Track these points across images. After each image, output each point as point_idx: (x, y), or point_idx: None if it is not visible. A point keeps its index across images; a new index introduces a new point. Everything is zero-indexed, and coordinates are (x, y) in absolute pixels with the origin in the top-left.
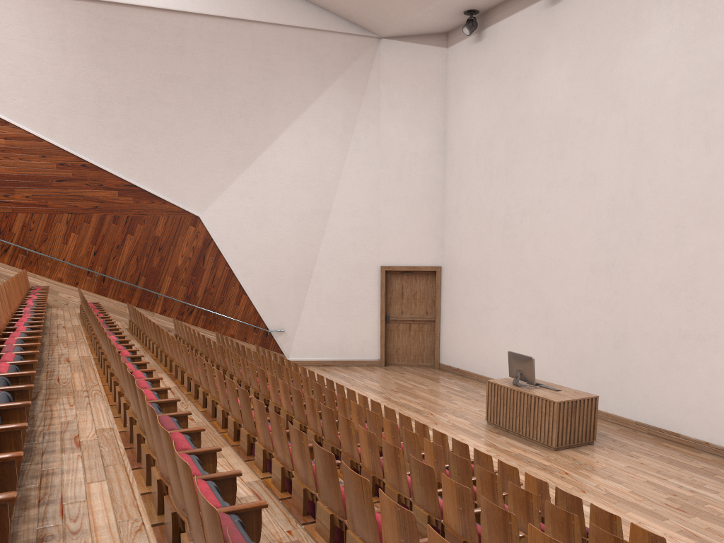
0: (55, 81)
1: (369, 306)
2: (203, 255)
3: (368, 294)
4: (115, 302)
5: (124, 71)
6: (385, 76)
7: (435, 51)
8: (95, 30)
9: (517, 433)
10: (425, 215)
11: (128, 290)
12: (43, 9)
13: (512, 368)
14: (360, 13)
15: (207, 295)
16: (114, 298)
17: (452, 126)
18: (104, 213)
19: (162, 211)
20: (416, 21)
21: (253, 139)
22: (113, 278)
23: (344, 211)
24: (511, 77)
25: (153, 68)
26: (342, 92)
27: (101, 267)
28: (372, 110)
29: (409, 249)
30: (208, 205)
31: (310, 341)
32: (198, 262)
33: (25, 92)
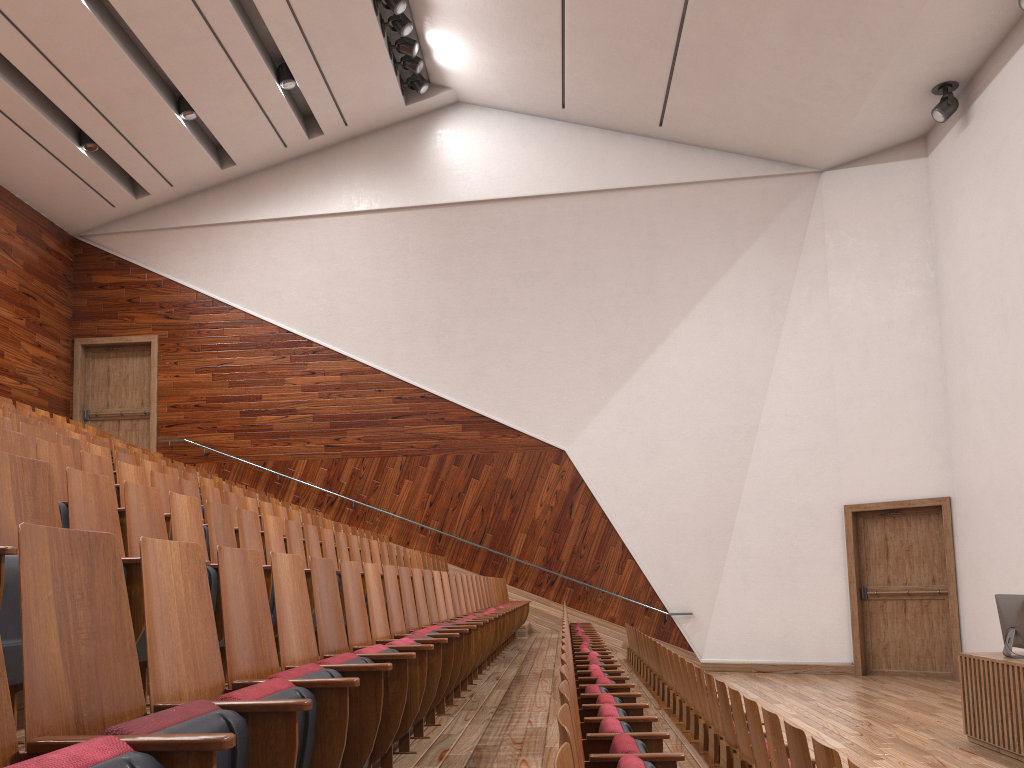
0: (395, 303)
1: (829, 572)
2: (570, 503)
3: (825, 552)
4: (452, 568)
5: (470, 279)
6: (832, 221)
7: (907, 166)
8: (438, 237)
9: (1012, 751)
10: (913, 416)
11: (469, 552)
12: (385, 226)
13: (1003, 626)
14: (777, 142)
15: (575, 559)
16: (452, 562)
17: (944, 267)
18: (444, 452)
19: (516, 445)
20: (862, 128)
21: (636, 339)
22: (450, 535)
23: (779, 425)
24: (1015, 156)
25: (504, 269)
26: (765, 256)
27: (437, 522)
28: (815, 273)
29: (889, 473)
30: (576, 434)
31: (733, 630)
32: (562, 512)
33: (363, 320)
